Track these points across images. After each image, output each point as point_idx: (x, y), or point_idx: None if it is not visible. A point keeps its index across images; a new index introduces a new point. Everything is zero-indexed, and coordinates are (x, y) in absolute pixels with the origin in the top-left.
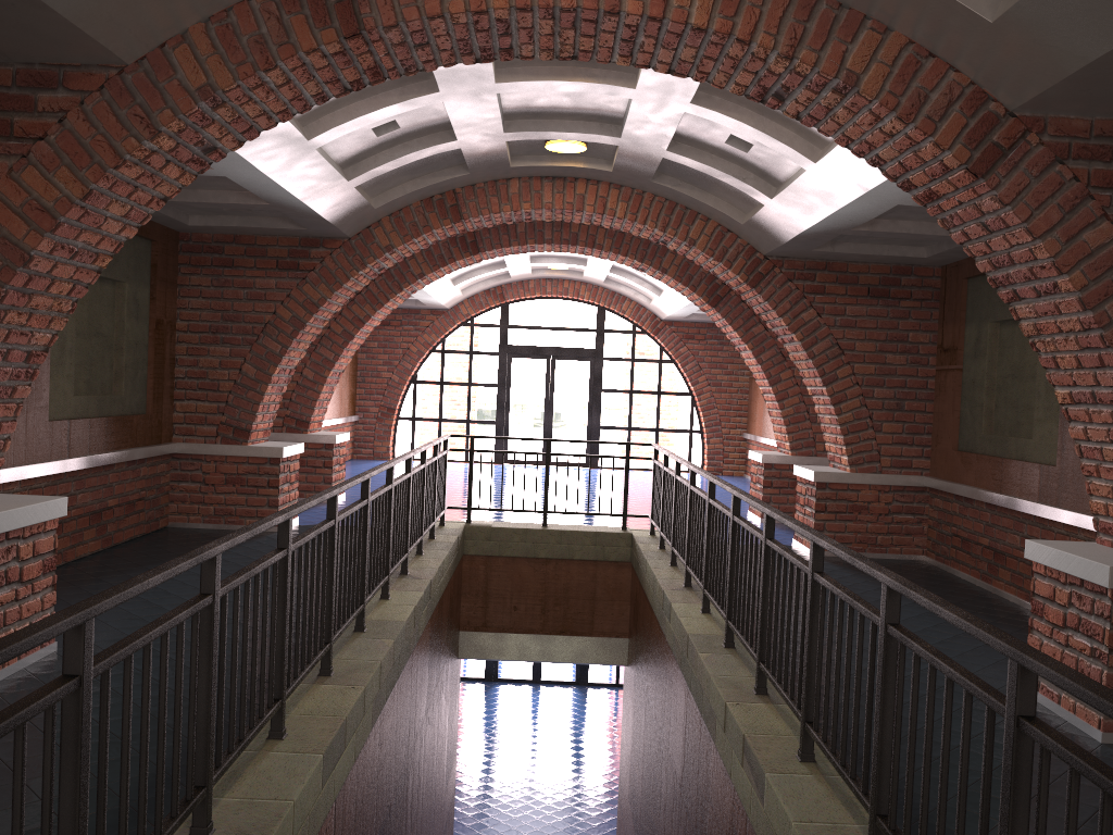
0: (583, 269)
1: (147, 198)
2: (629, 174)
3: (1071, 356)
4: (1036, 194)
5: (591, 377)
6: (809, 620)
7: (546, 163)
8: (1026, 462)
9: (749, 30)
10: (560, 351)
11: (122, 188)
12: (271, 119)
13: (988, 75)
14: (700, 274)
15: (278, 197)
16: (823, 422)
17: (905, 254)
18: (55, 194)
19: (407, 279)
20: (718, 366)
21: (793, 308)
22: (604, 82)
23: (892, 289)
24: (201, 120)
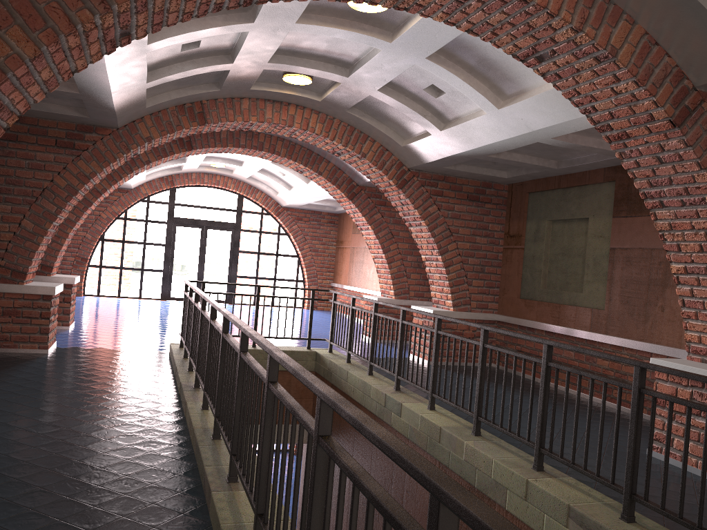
0: (234, 168)
1: (66, 68)
2: (332, 104)
3: (695, 244)
4: (705, 141)
5: (232, 242)
6: (635, 422)
7: (275, 90)
8: (580, 307)
9: (557, 8)
10: (211, 223)
11: (59, 55)
12: (178, 17)
13: (693, 61)
14: (343, 177)
15: (95, 88)
16: (432, 278)
17: (495, 175)
18: (7, 50)
19: (136, 164)
20: (317, 239)
21: (424, 204)
22: (371, 34)
23: (481, 196)
24: (141, 5)
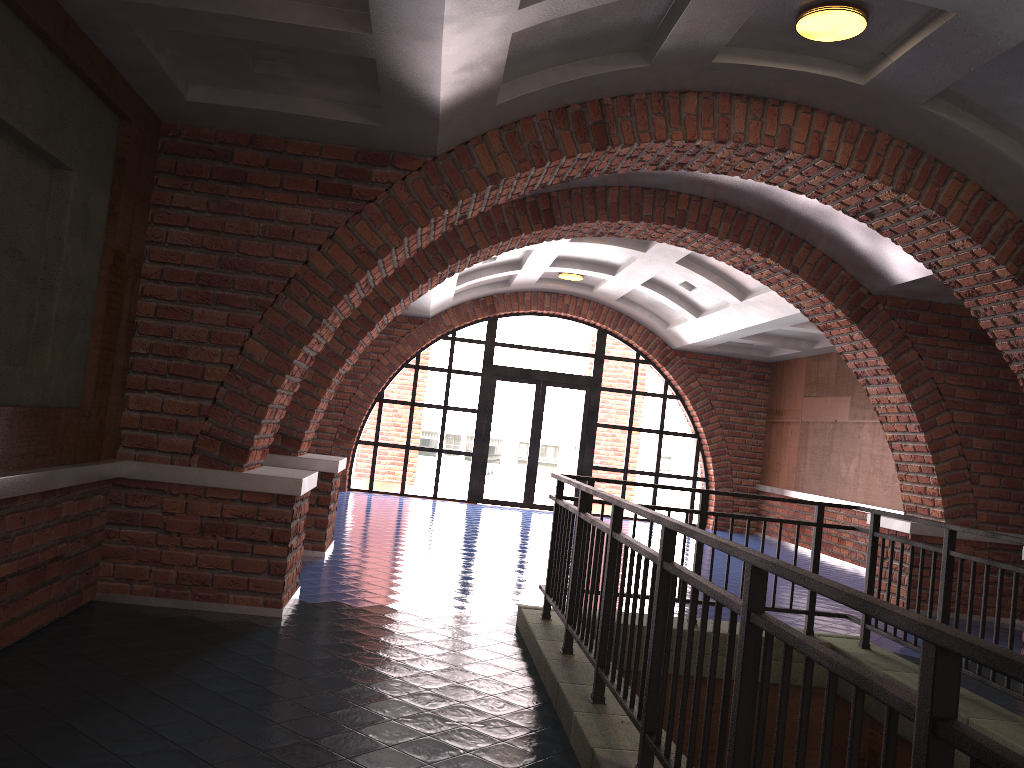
0: (598, 281)
1: None
2: (891, 91)
3: None
4: None
5: (586, 409)
6: None
7: (765, 62)
8: None
9: None
10: (552, 377)
11: None
12: None
13: None
14: (841, 278)
15: (408, 5)
16: None
17: None
18: None
19: (454, 253)
20: (733, 406)
21: None
22: None
23: None
24: None
